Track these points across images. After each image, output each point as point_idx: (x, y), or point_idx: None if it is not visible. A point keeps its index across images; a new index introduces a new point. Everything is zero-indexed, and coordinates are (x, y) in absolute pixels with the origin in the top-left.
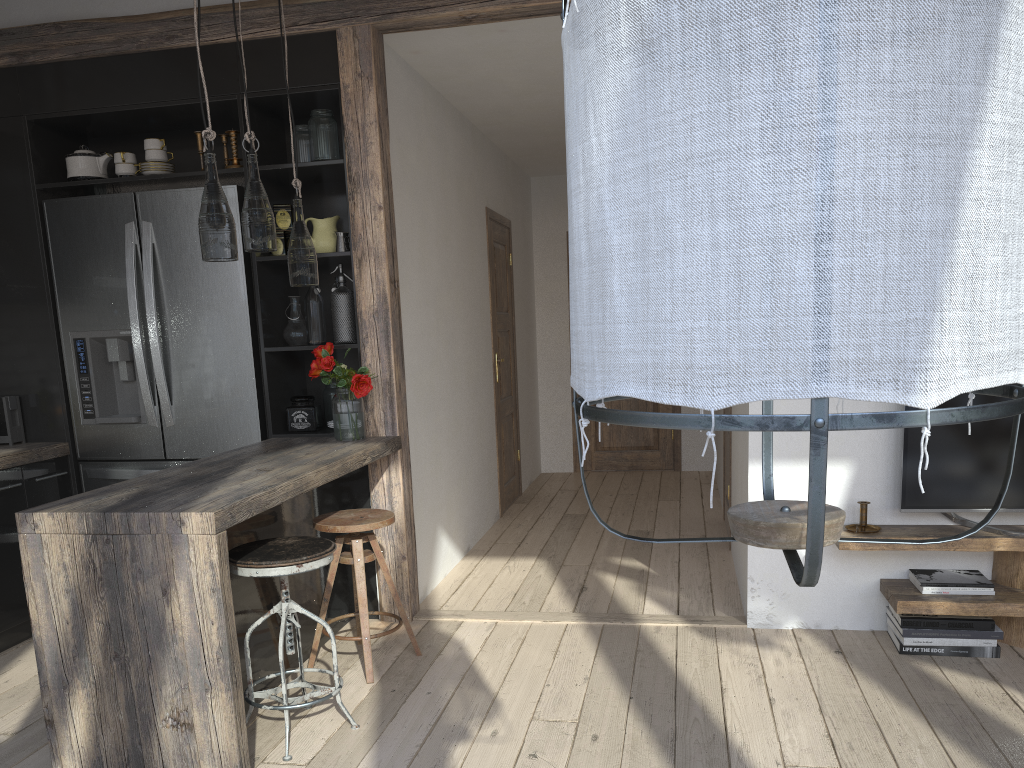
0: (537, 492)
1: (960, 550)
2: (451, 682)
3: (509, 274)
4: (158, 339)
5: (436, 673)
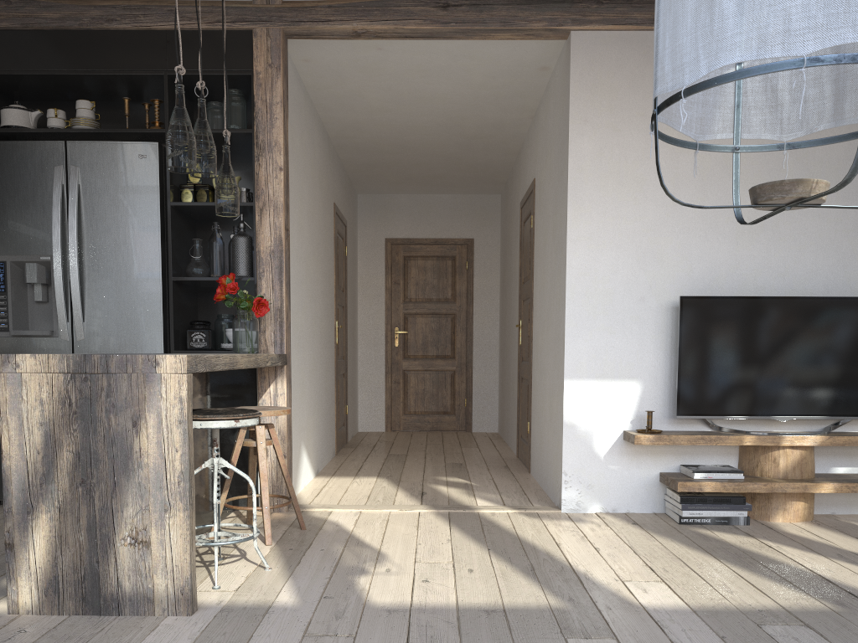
0: (360, 442)
1: (720, 444)
2: (338, 543)
3: (345, 262)
4: (77, 264)
5: (323, 539)
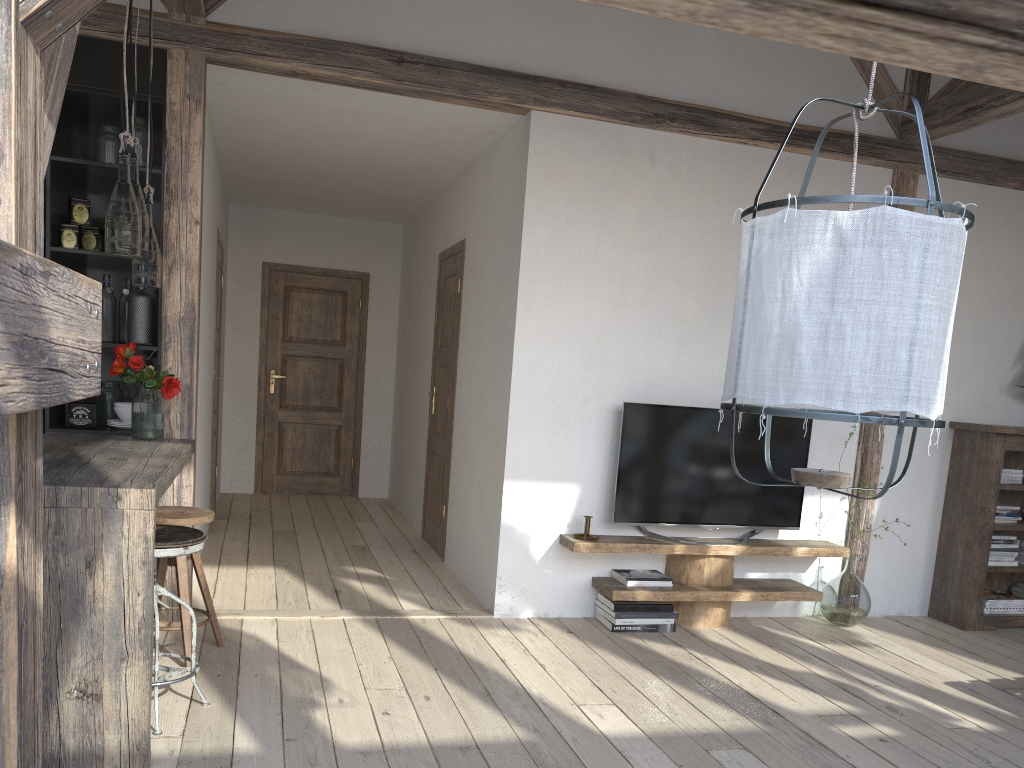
0: (230, 510)
1: (653, 553)
2: (271, 666)
3: (220, 295)
4: None
5: (250, 660)
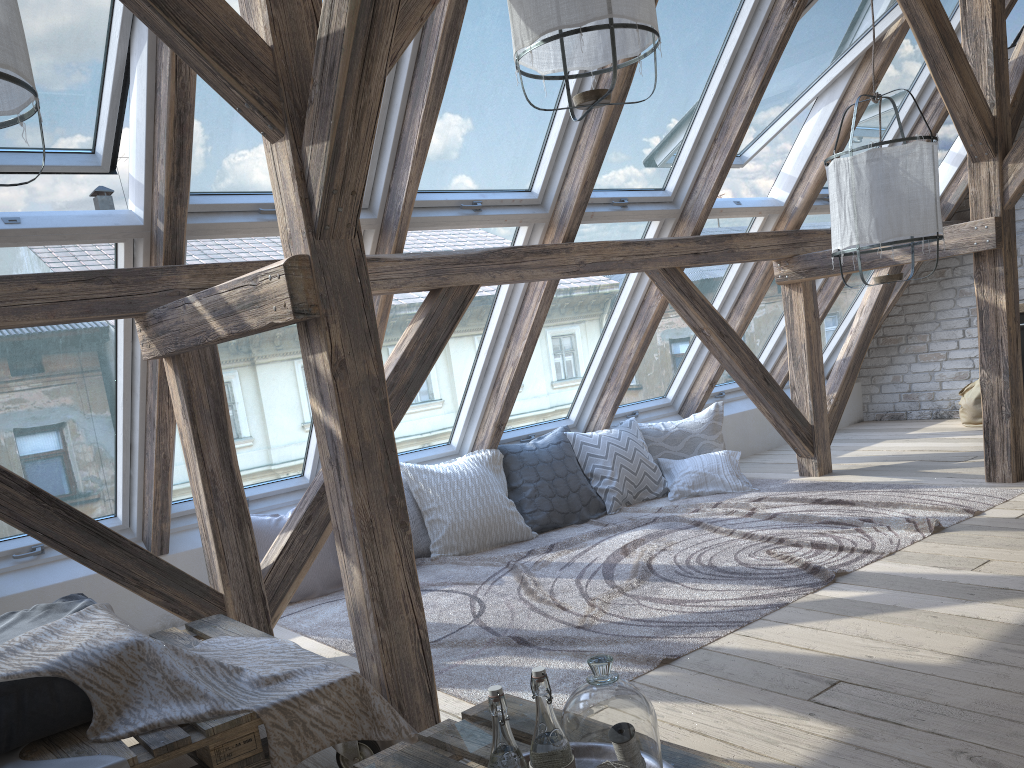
0: None
1: None
2: None
3: None
4: None
5: None
